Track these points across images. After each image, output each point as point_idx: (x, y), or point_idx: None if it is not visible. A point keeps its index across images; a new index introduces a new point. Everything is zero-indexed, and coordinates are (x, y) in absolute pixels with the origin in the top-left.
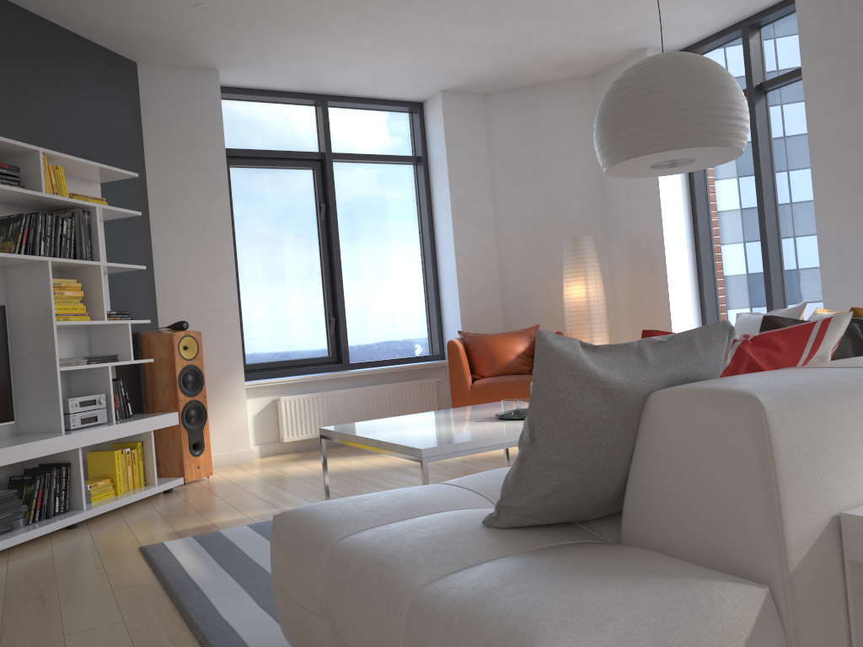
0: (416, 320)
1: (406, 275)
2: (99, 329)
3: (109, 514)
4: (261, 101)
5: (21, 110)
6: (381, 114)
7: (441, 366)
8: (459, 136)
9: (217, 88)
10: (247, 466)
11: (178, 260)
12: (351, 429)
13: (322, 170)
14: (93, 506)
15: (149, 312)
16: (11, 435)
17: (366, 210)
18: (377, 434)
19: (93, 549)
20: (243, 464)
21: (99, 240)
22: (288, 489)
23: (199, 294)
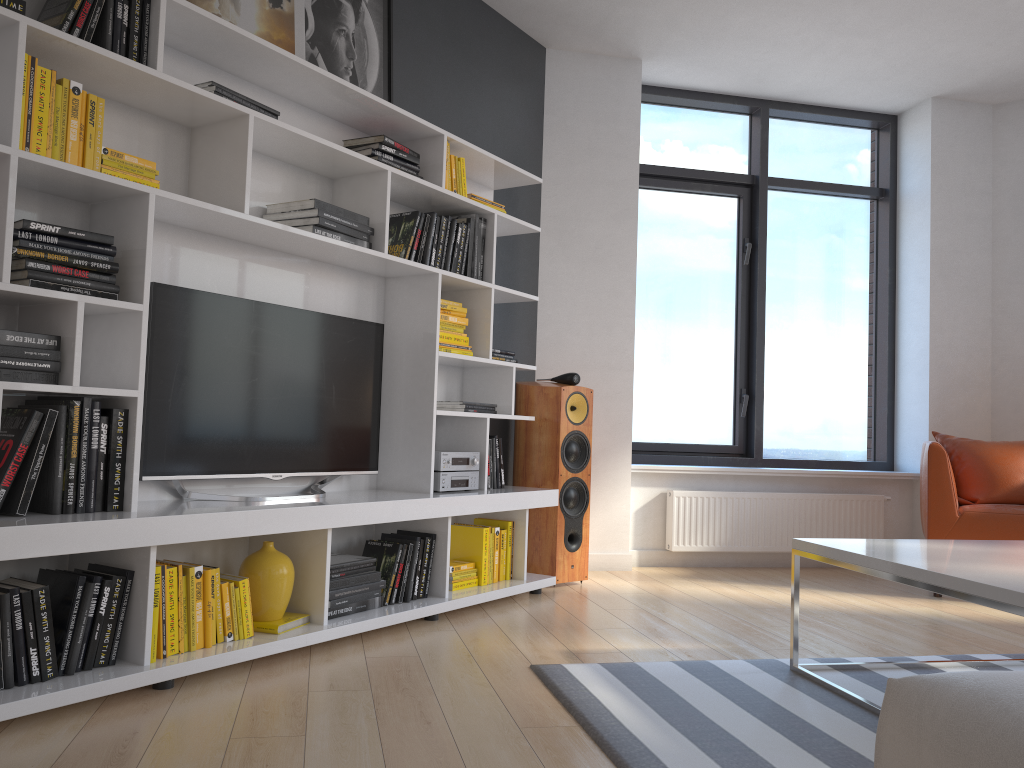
0: (856, 412)
1: (848, 348)
2: (475, 371)
3: (471, 609)
4: (682, 106)
5: (422, 90)
6: (836, 130)
7: (892, 478)
8: (951, 162)
9: (638, 82)
10: (625, 575)
11: (567, 298)
12: (853, 547)
13: (750, 199)
14: (455, 596)
15: (527, 359)
16: (369, 489)
17: (802, 256)
18: (916, 562)
19: (468, 656)
20: (618, 571)
21: (494, 256)
22: (703, 618)
23: (587, 343)
